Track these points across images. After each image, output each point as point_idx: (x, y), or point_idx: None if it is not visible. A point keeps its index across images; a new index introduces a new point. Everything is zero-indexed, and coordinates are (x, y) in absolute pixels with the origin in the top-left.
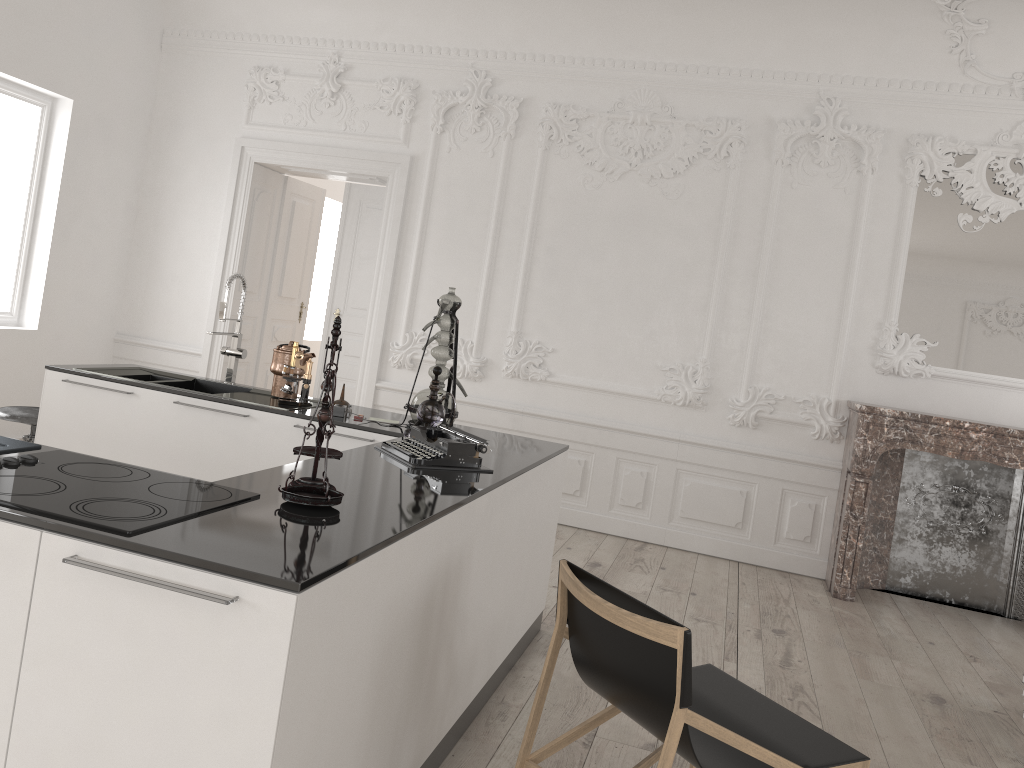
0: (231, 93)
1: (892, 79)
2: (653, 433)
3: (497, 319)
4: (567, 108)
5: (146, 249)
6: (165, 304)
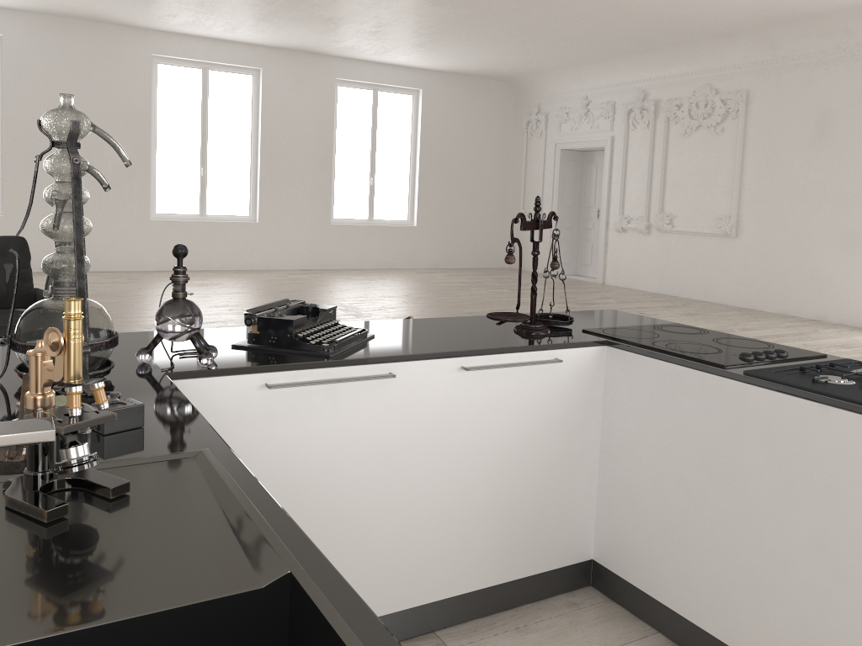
0: None
1: None
2: None
3: None
4: None
5: None
6: None
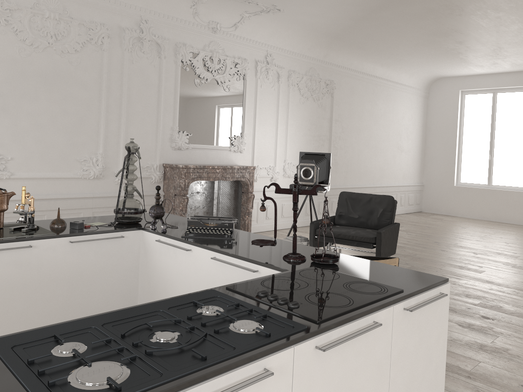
0: None
1: (169, 15)
2: (80, 196)
3: None
4: (3, 1)
5: None
6: None
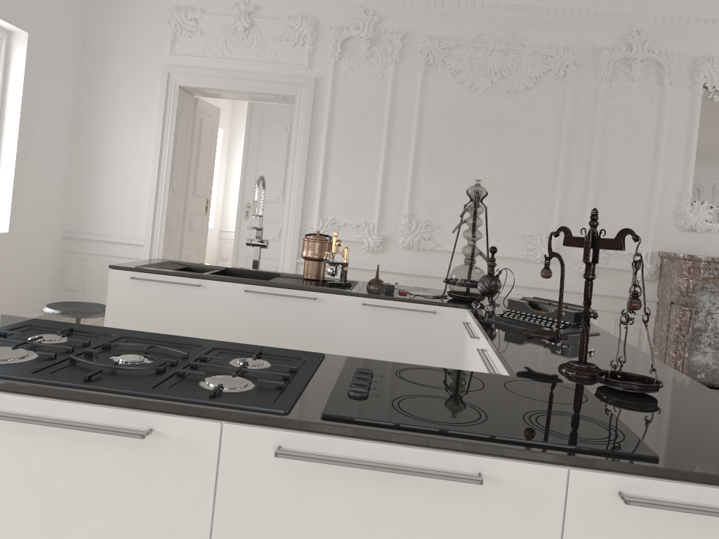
0: (154, 29)
1: (682, 16)
2: (519, 284)
3: (392, 204)
4: (440, 39)
5: (86, 160)
6: (107, 205)
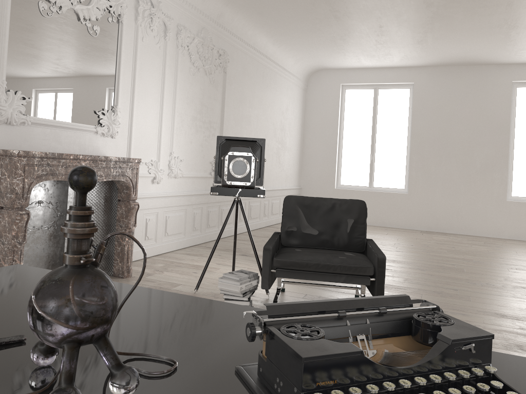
0: None
1: None
2: None
3: None
4: None
5: None
6: None
